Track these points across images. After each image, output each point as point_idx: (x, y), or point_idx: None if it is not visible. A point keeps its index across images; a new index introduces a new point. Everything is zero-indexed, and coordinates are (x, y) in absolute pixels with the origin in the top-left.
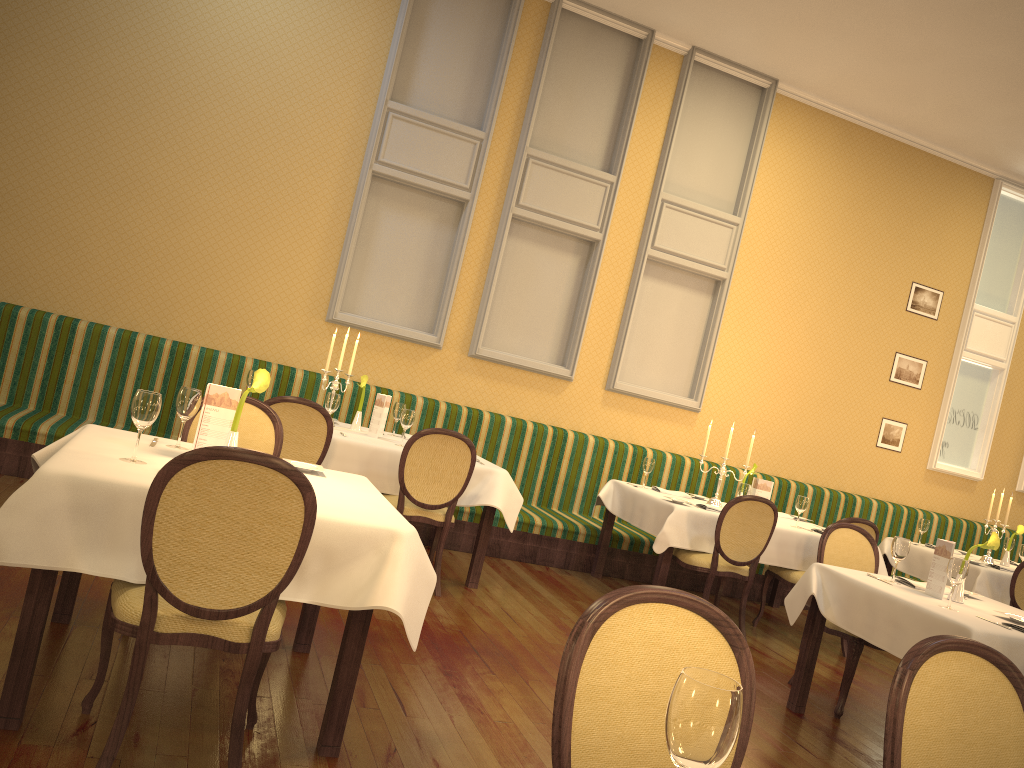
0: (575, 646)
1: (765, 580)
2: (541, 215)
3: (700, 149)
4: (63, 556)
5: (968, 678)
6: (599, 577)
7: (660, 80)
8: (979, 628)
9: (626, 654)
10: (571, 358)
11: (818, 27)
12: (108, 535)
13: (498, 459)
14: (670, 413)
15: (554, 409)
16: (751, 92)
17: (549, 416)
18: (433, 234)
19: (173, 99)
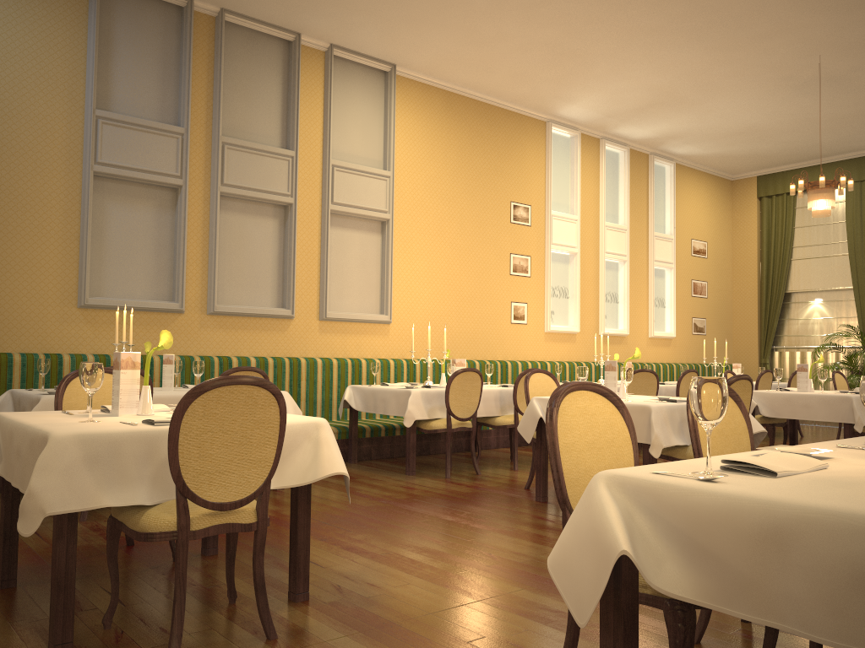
0: (553, 422)
1: (477, 430)
2: (243, 190)
3: (350, 123)
4: (90, 498)
5: None
6: (356, 462)
7: (311, 72)
8: (653, 404)
9: (575, 422)
10: (289, 300)
11: (426, 24)
12: (118, 474)
13: None
14: (370, 328)
15: (284, 343)
16: (378, 75)
17: (281, 350)
18: (156, 218)
19: None
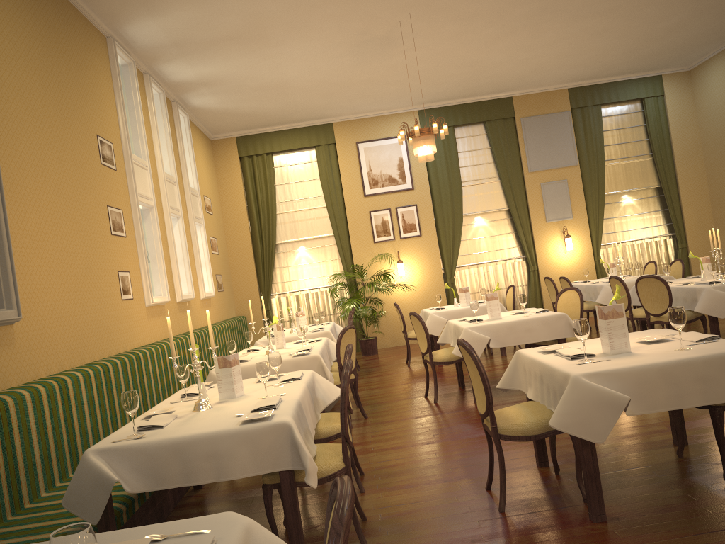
0: None
1: None
2: None
3: None
4: None
5: None
6: None
7: None
8: None
9: None
10: None
11: None
12: None
13: None
14: None
15: None
16: None
17: None
18: None
19: None
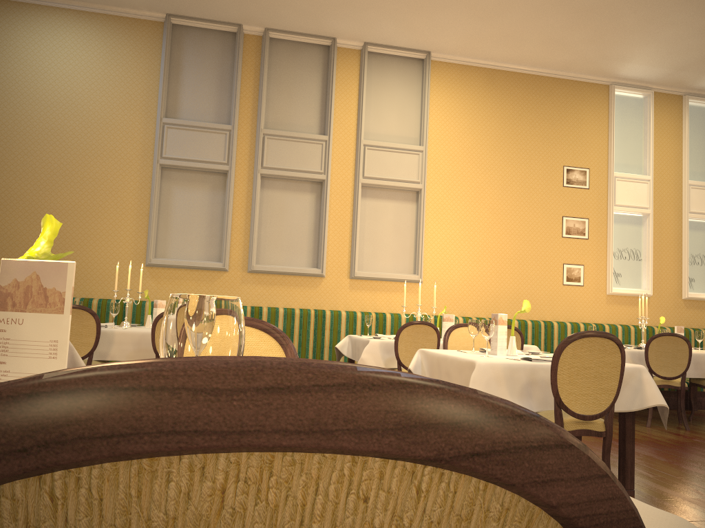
0: None
1: None
2: (280, 171)
3: (386, 107)
4: None
5: None
6: None
7: (347, 68)
8: (484, 360)
9: None
10: (320, 261)
11: (428, 8)
12: None
13: None
14: (401, 287)
15: (316, 298)
16: (415, 63)
17: (313, 303)
18: (210, 197)
19: (24, 145)
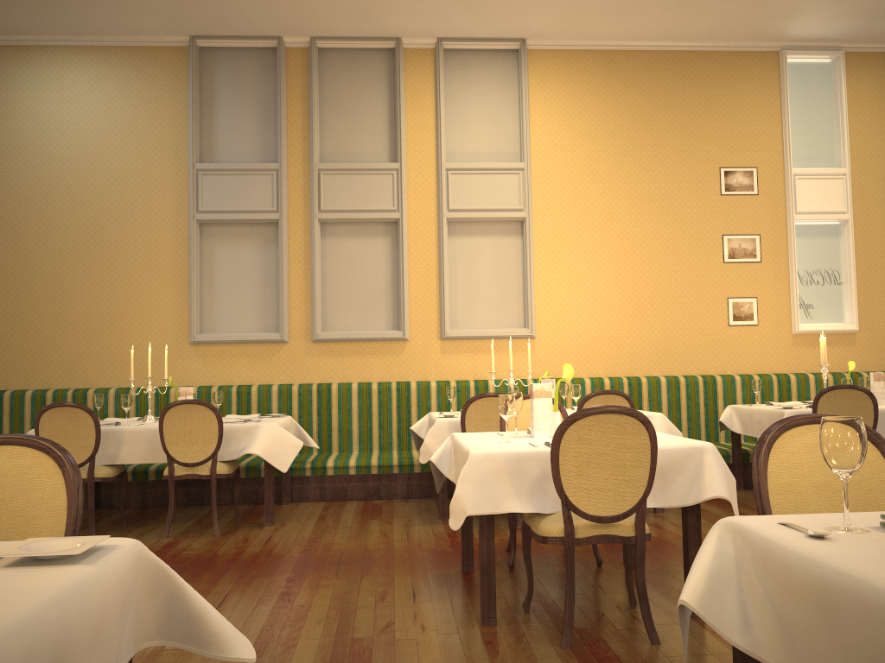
0: None
1: None
2: (342, 213)
3: (474, 118)
4: None
5: (1, 465)
6: (438, 499)
7: (419, 74)
8: (482, 450)
9: None
10: (401, 321)
11: None
12: None
13: (353, 420)
14: (508, 345)
15: (399, 367)
16: (508, 56)
17: (396, 374)
18: (261, 254)
19: (40, 213)
